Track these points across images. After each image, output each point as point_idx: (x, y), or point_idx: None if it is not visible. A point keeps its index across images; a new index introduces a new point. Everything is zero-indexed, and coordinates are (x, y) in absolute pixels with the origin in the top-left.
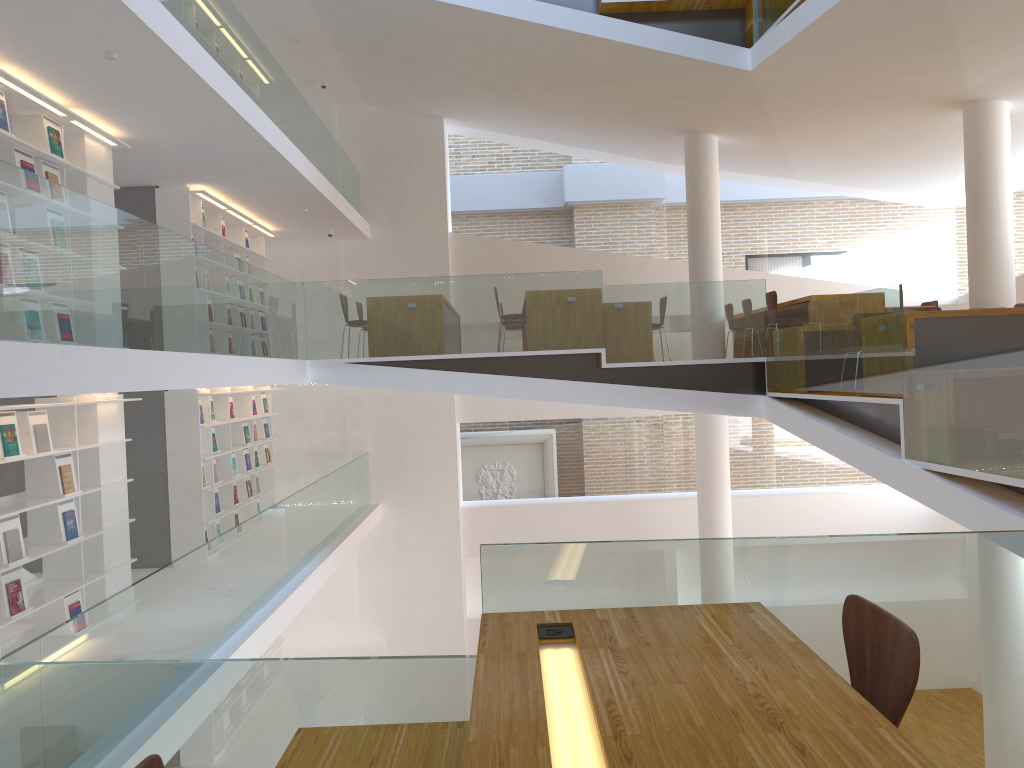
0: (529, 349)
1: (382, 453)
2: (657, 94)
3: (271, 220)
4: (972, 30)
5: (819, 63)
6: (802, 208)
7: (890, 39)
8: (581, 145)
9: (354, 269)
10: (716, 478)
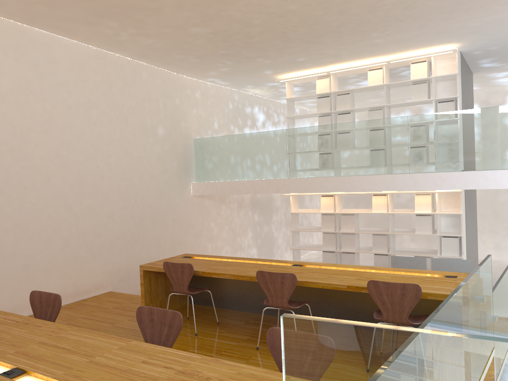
0: None
1: None
2: None
3: None
4: None
5: None
6: None
7: None
8: None
9: None
10: None
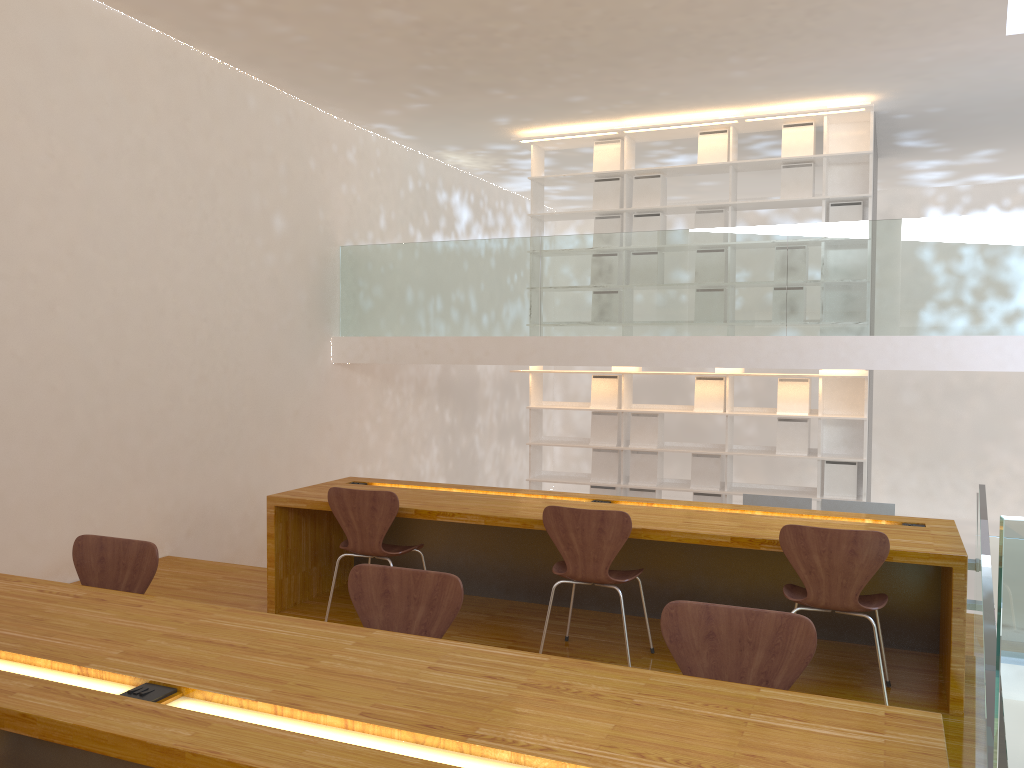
0: None
1: None
2: None
3: None
4: None
5: None
6: None
7: None
8: None
9: None
10: None
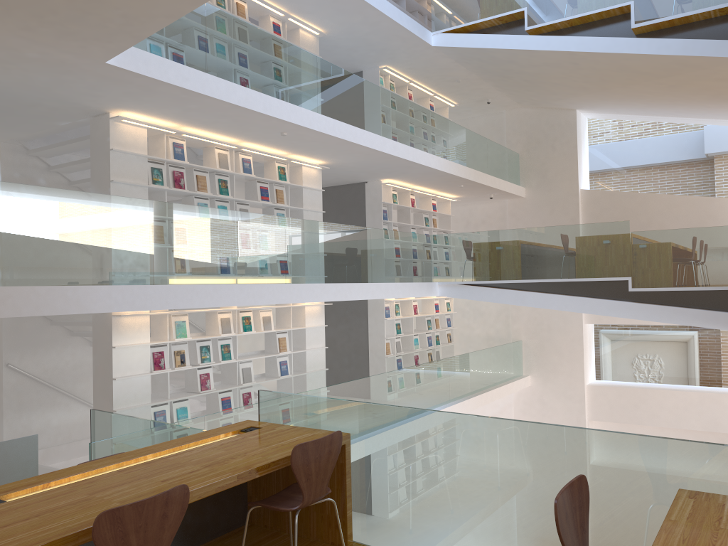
0: (575, 277)
1: (531, 341)
2: (704, 80)
3: (448, 192)
4: None
5: None
6: None
7: None
8: (685, 116)
9: (514, 218)
10: None
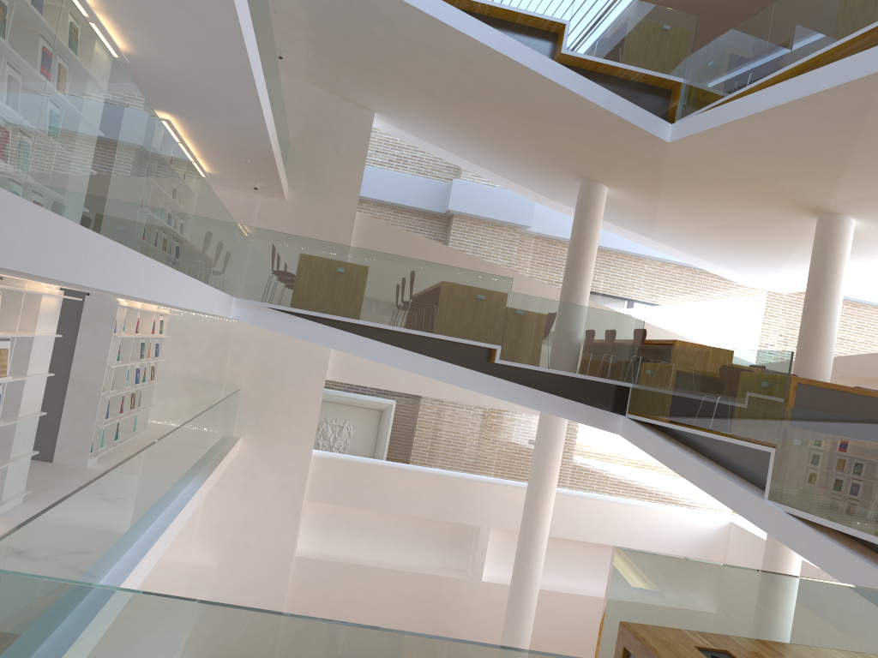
0: (436, 332)
1: (253, 392)
2: (577, 141)
3: (209, 162)
4: (865, 157)
5: (728, 151)
6: (651, 263)
7: (797, 147)
8: (485, 166)
9: (266, 223)
10: (548, 475)
